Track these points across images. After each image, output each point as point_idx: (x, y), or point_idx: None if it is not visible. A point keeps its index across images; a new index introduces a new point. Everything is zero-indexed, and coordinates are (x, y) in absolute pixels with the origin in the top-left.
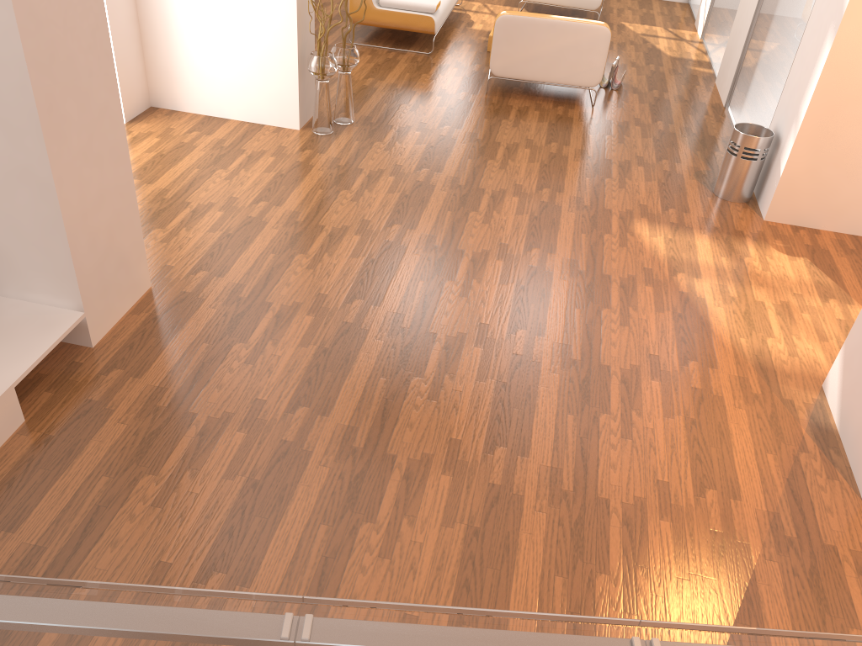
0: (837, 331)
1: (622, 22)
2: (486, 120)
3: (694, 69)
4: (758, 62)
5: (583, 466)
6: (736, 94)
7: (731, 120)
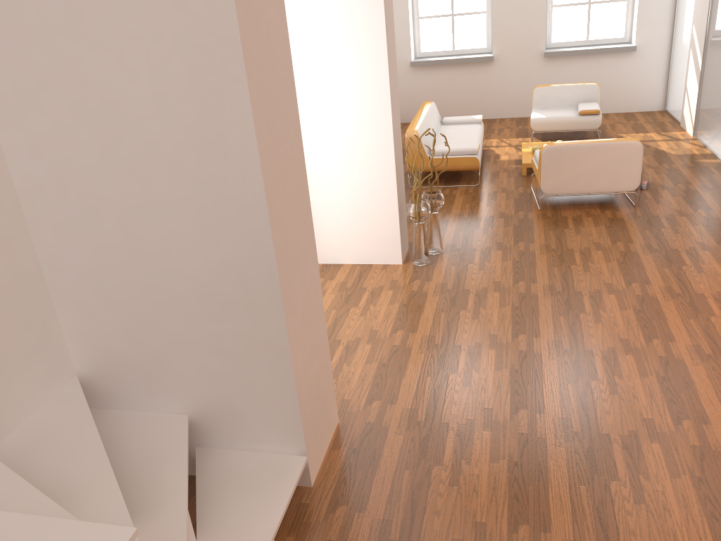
0: None
1: (619, 134)
2: (550, 232)
3: (702, 161)
4: None
5: None
6: None
7: None
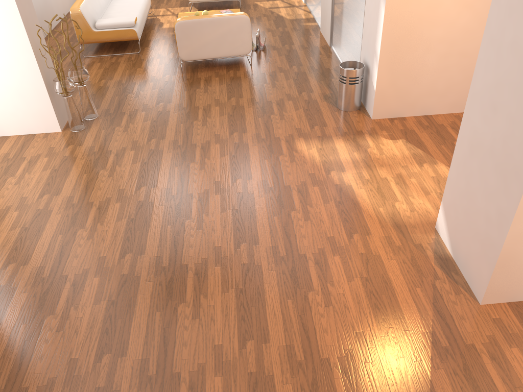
0: (433, 186)
1: (255, 2)
2: (186, 92)
3: (305, 25)
4: (342, 18)
5: (306, 337)
6: (334, 38)
7: (336, 55)
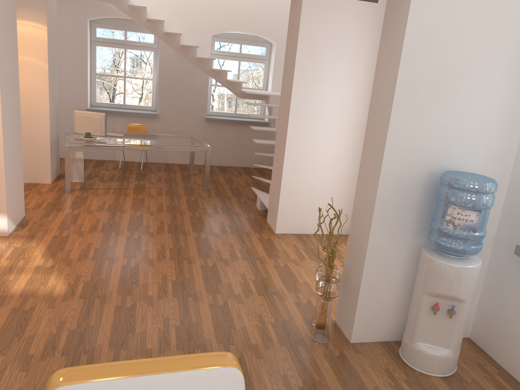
0: None
1: None
2: None
3: None
4: None
5: (113, 214)
6: None
7: None
